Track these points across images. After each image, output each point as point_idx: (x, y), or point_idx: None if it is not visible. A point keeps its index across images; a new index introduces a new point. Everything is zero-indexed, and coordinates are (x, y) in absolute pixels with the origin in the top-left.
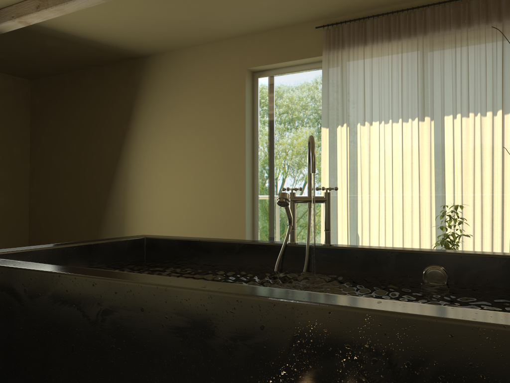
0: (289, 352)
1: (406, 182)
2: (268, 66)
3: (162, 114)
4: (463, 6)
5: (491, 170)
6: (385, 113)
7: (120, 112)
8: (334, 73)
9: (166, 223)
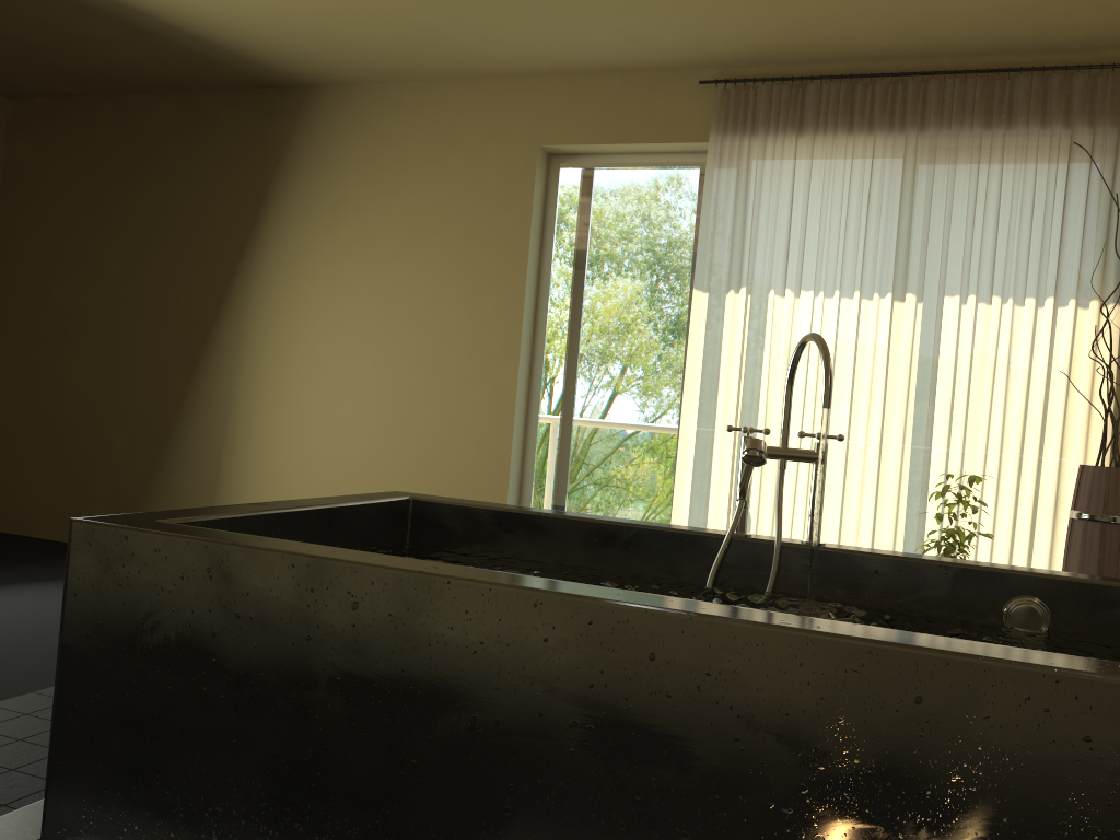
0: (970, 744)
1: (856, 419)
2: (587, 146)
3: (336, 219)
4: (1002, 86)
5: (1023, 411)
6: (828, 278)
7: (234, 203)
8: (731, 181)
9: (326, 456)
